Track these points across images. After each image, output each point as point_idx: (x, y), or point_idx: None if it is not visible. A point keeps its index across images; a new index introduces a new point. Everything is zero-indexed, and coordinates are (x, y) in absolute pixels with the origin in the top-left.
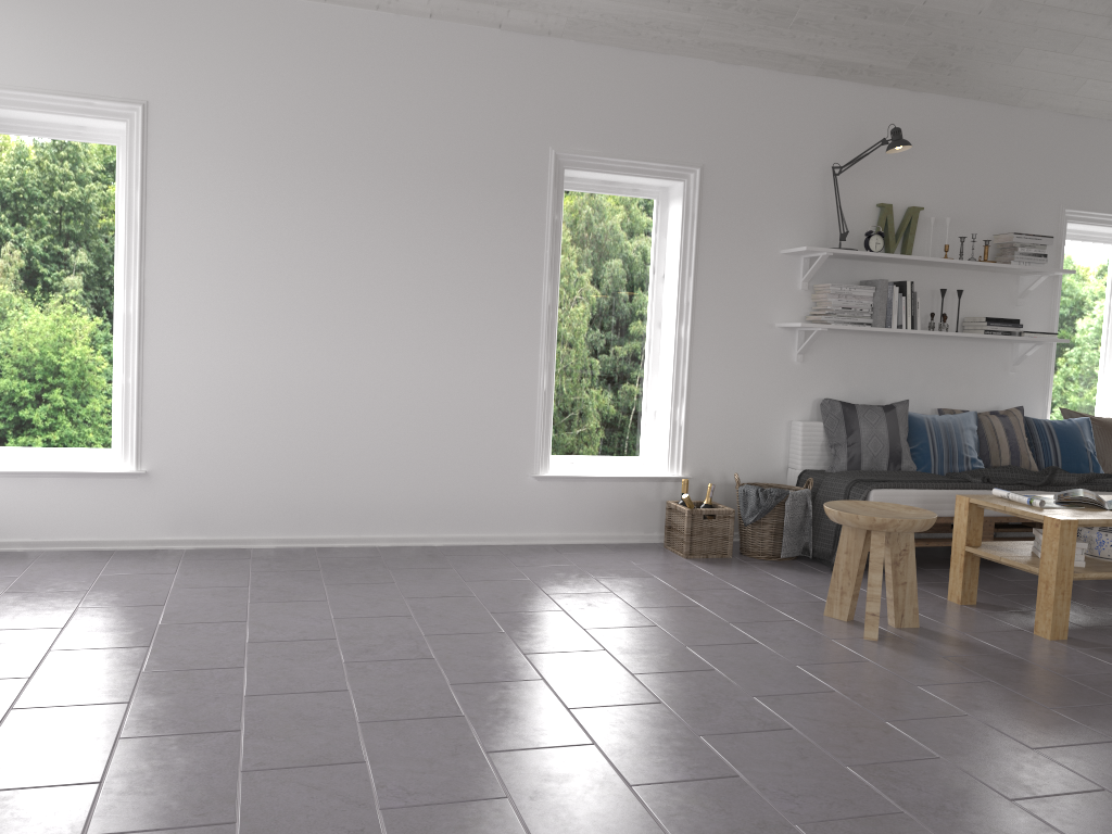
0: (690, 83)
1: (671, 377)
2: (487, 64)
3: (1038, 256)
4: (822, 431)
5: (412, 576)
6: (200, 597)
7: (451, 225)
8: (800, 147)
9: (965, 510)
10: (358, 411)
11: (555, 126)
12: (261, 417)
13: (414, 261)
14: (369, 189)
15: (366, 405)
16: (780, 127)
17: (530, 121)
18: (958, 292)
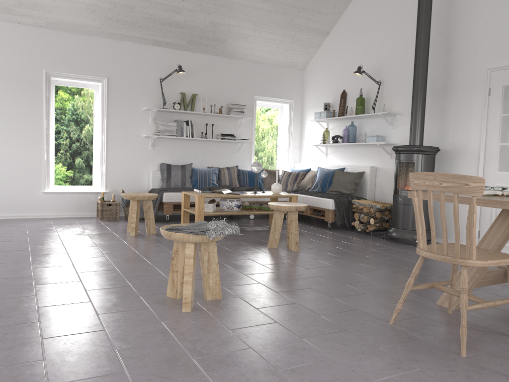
0: (101, 46)
1: (100, 155)
2: (15, 37)
3: (241, 112)
4: (160, 174)
5: None
6: None
7: (2, 97)
8: (148, 71)
9: (183, 196)
10: None
11: (45, 61)
12: None
13: None
14: None
15: None
16: (139, 64)
17: (34, 59)
18: (212, 124)
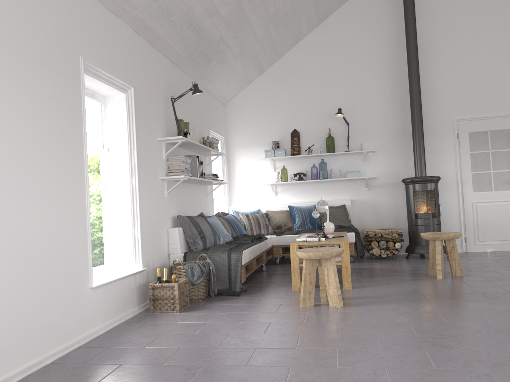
0: (126, 37)
1: (130, 210)
2: None
3: (217, 148)
4: (182, 232)
5: (126, 379)
6: None
7: (37, 99)
8: (158, 85)
9: (297, 249)
10: None
11: (81, 42)
12: None
13: (18, 125)
14: None
15: None
16: (152, 73)
17: (70, 34)
18: (201, 162)
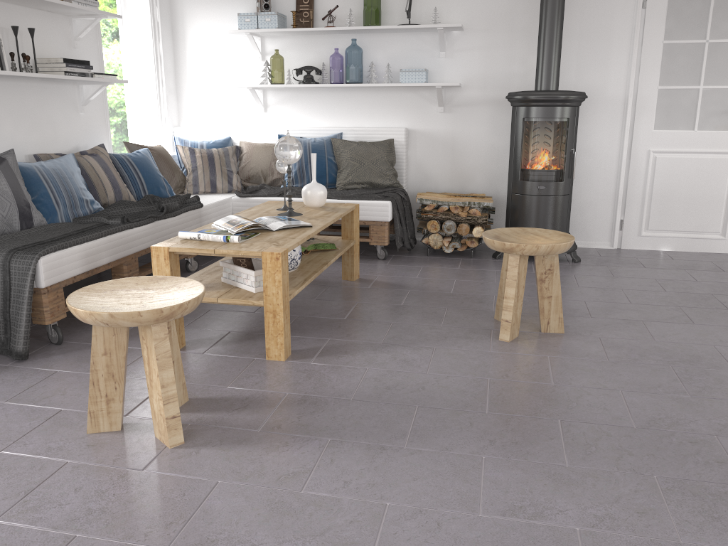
0: None
1: None
2: None
3: None
4: None
5: None
6: None
7: None
8: None
9: (167, 260)
10: None
11: None
12: None
13: None
14: None
15: None
16: None
17: None
18: (31, 31)
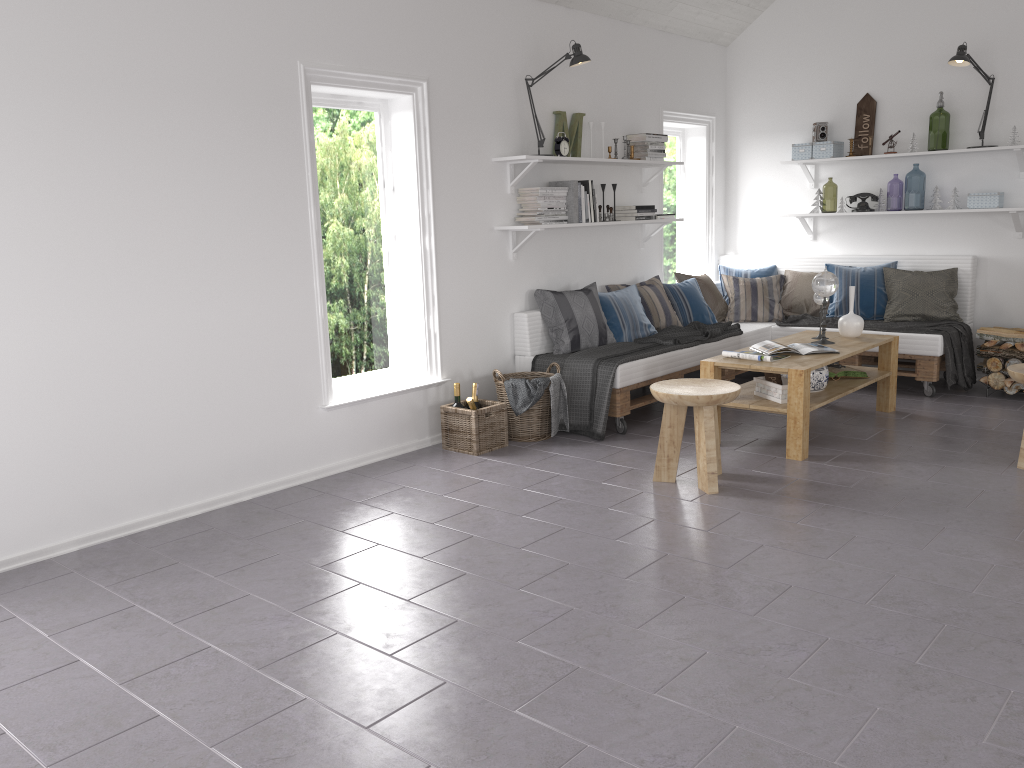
0: None
1: (421, 288)
2: None
3: (660, 152)
4: (541, 319)
5: (283, 540)
6: (106, 636)
7: (213, 152)
8: (497, 59)
9: (711, 372)
10: (146, 374)
11: (300, 38)
12: (35, 403)
13: (181, 195)
14: (120, 114)
15: (153, 366)
16: (481, 40)
17: (276, 32)
18: (613, 186)
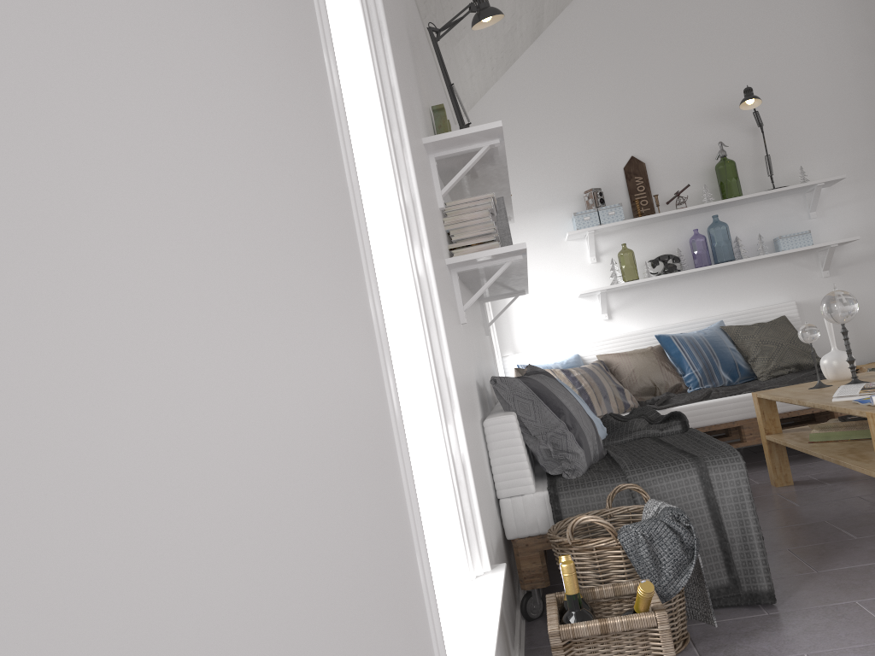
0: None
1: (426, 362)
2: None
3: None
4: (519, 425)
5: None
6: None
7: None
8: None
9: None
10: None
11: None
12: None
13: None
14: None
15: None
16: None
17: None
18: None
